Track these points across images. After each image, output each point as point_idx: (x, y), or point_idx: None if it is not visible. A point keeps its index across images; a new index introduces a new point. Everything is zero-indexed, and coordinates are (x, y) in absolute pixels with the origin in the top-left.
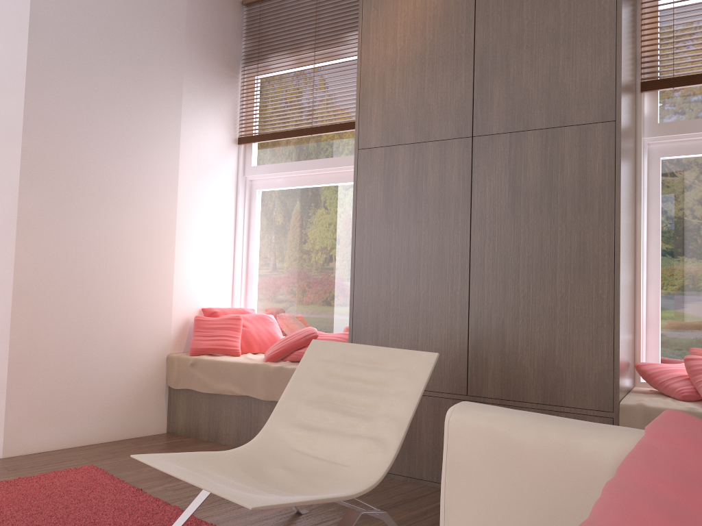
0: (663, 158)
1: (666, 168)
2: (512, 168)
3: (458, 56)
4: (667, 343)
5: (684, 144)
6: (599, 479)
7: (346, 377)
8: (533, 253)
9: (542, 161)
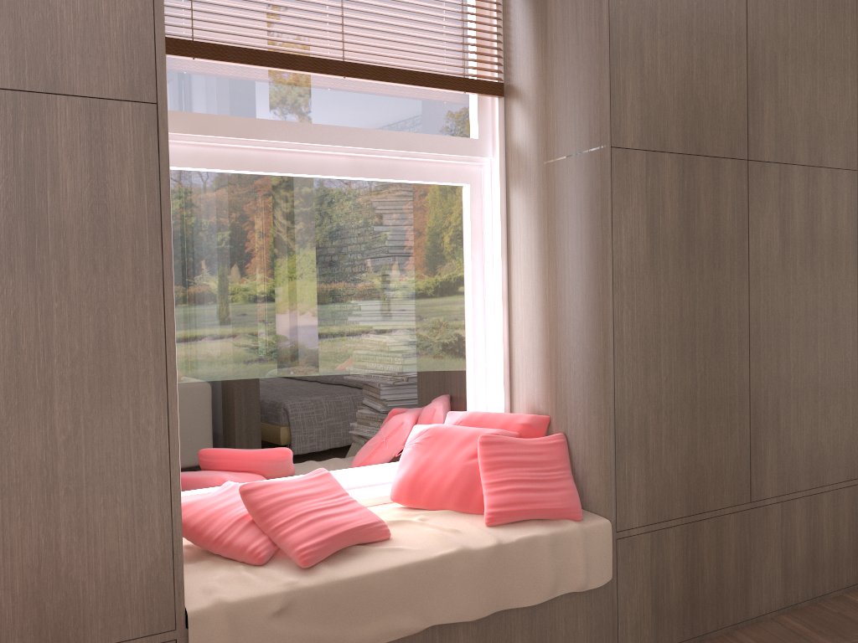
0: (173, 168)
1: (178, 184)
2: None
3: None
4: (190, 458)
5: (204, 150)
6: None
7: None
8: None
9: (9, 159)
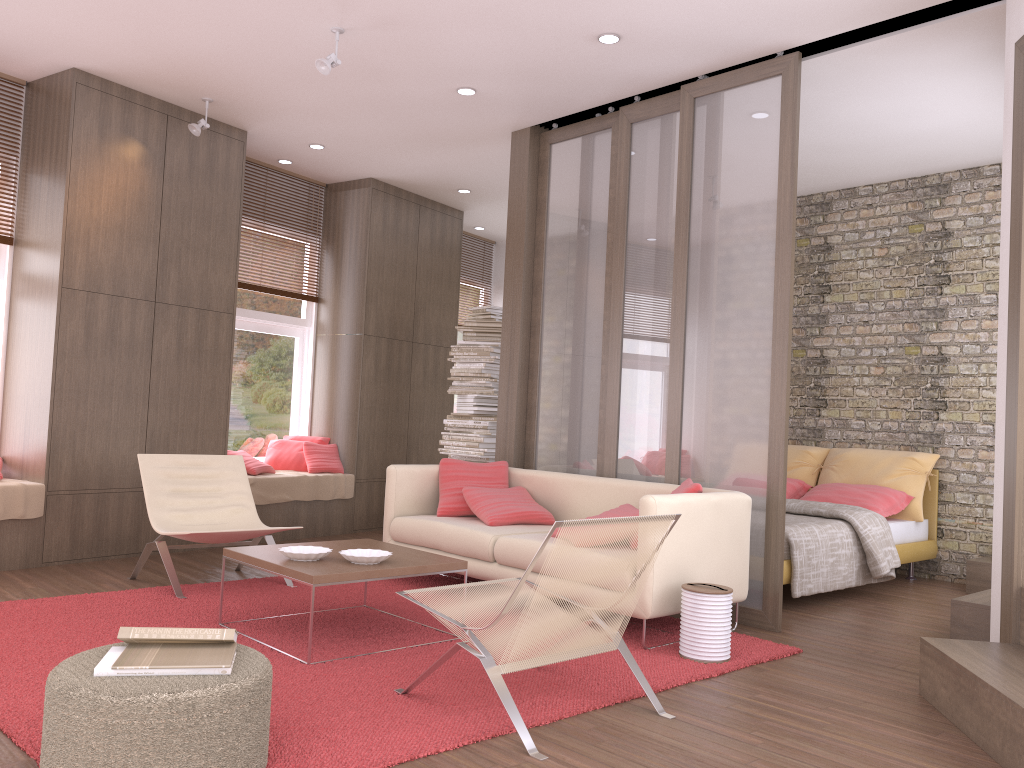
0: None
1: None
2: (179, 330)
3: (149, 238)
4: None
5: None
6: (432, 477)
7: (183, 476)
8: (188, 389)
9: (196, 329)
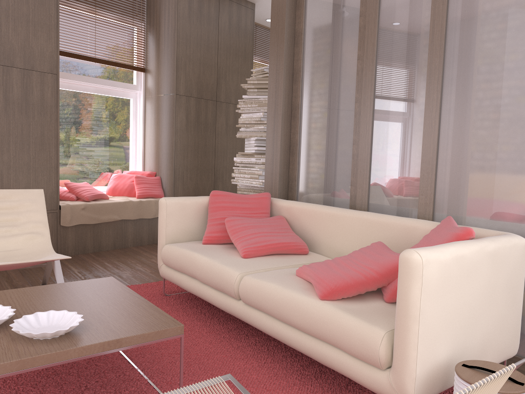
0: None
1: None
2: (5, 86)
3: None
4: None
5: None
6: (203, 207)
7: None
8: (18, 134)
9: (22, 86)
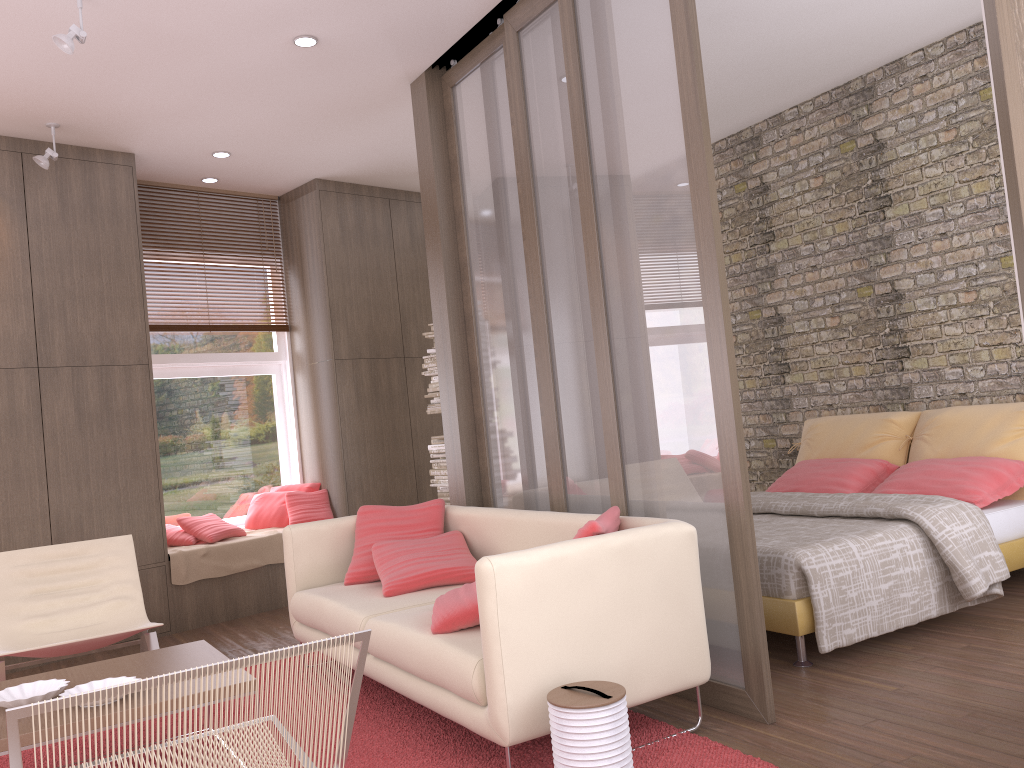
0: None
1: None
2: (76, 394)
3: (18, 297)
4: None
5: None
6: (347, 532)
7: (50, 571)
8: (99, 459)
9: (100, 390)
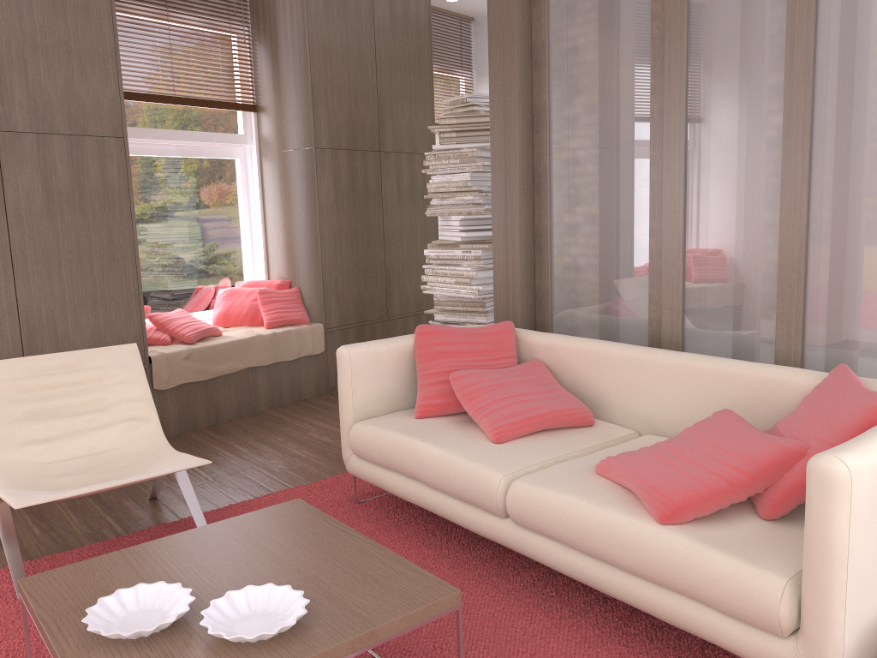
0: None
1: None
2: (43, 168)
3: None
4: None
5: None
6: (406, 354)
7: (45, 387)
8: (72, 247)
9: (70, 164)
